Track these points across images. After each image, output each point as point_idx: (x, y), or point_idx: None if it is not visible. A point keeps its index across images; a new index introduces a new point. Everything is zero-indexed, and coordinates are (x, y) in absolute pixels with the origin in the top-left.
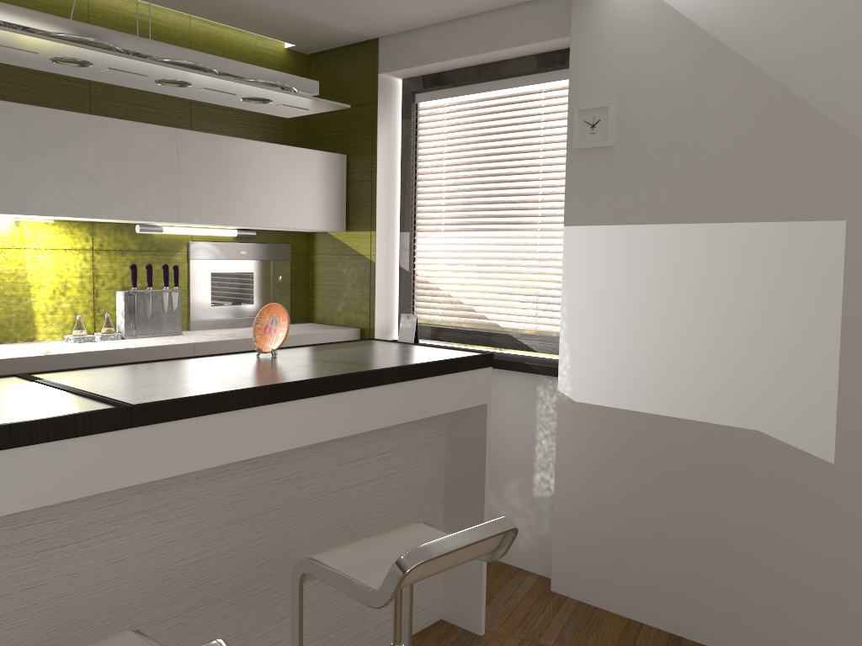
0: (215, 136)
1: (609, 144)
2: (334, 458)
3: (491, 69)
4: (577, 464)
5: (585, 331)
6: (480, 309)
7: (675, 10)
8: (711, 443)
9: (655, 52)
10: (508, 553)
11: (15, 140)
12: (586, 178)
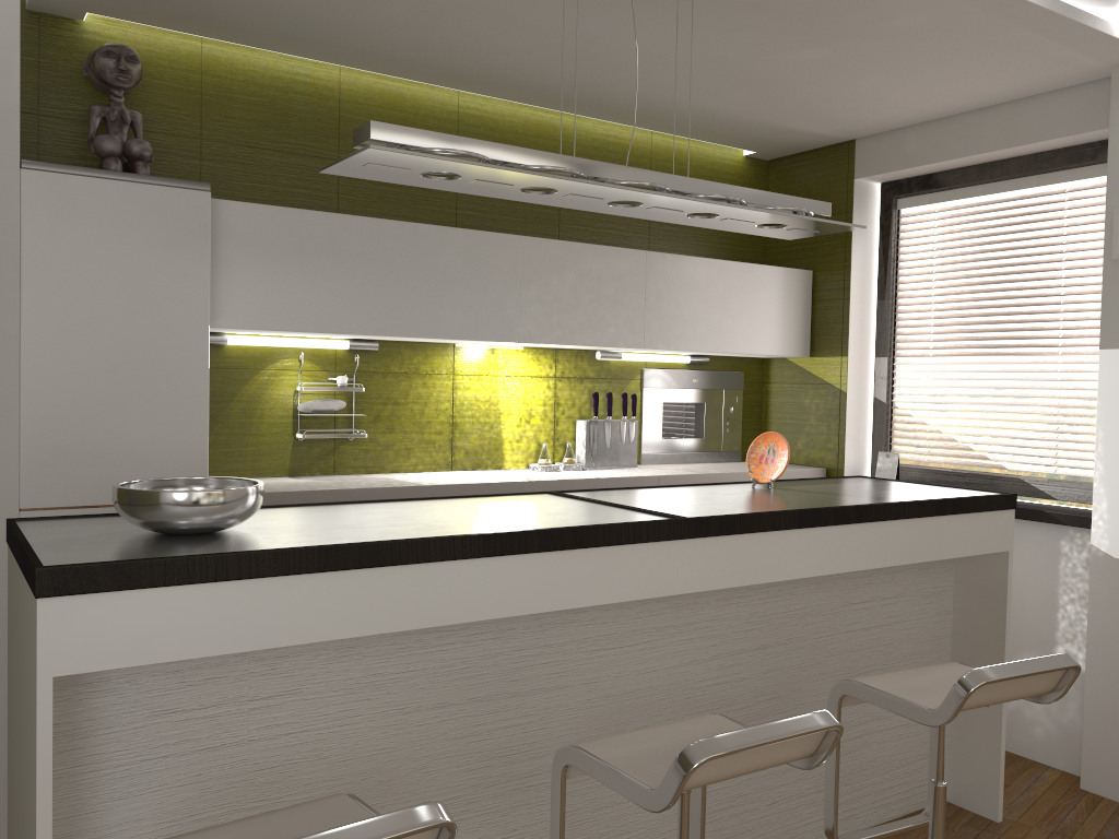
0: (681, 257)
1: None
2: (839, 597)
3: (997, 168)
4: (1117, 634)
5: None
6: (979, 448)
7: None
8: None
9: None
10: (1019, 742)
11: (508, 270)
12: None
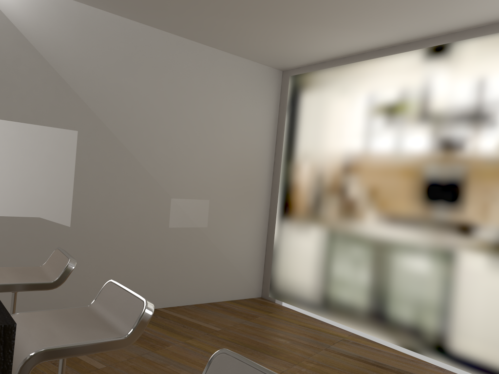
0: None
1: None
2: None
3: None
4: None
5: None
6: None
7: (5, 15)
8: (16, 226)
9: None
10: None
11: None
12: None
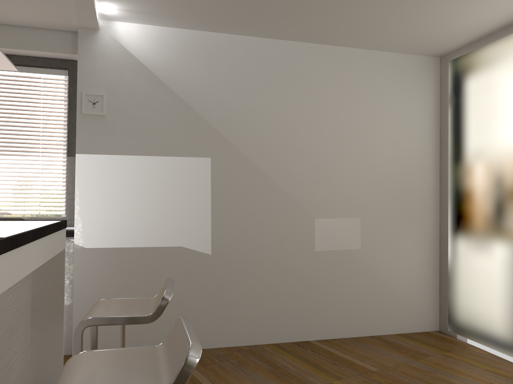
0: None
1: (104, 114)
2: None
3: None
4: (88, 282)
5: (91, 209)
6: None
7: (136, 58)
8: (161, 256)
9: (127, 74)
10: None
11: None
12: (89, 130)
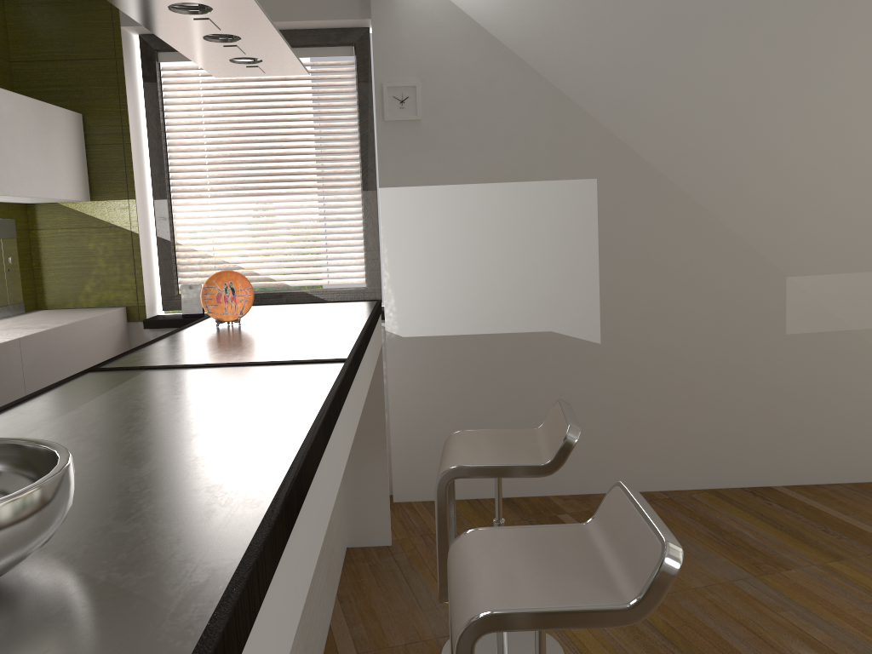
0: None
1: (419, 118)
2: None
3: None
4: (409, 389)
5: (408, 277)
6: (264, 272)
7: (465, 13)
8: (519, 347)
9: (451, 45)
10: None
11: None
12: (397, 146)
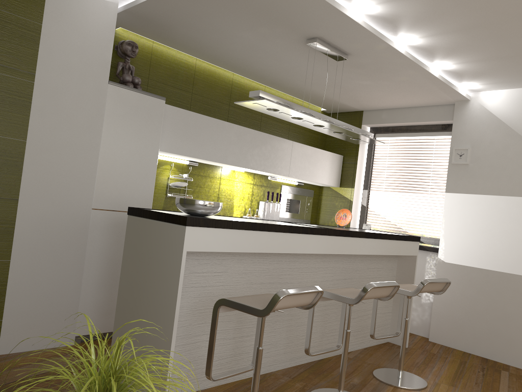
0: (303, 145)
1: (467, 163)
2: (366, 265)
3: (412, 128)
4: None
5: (451, 234)
6: (398, 224)
7: (497, 117)
8: (504, 280)
9: (488, 131)
10: None
11: (249, 142)
12: (456, 175)
